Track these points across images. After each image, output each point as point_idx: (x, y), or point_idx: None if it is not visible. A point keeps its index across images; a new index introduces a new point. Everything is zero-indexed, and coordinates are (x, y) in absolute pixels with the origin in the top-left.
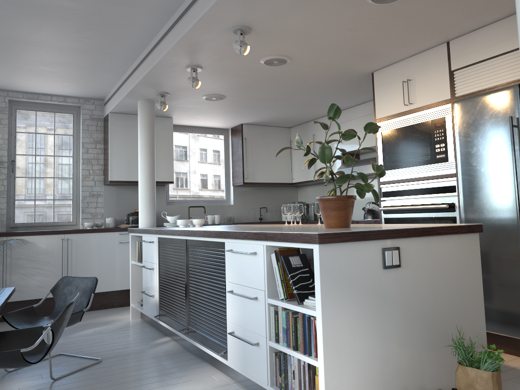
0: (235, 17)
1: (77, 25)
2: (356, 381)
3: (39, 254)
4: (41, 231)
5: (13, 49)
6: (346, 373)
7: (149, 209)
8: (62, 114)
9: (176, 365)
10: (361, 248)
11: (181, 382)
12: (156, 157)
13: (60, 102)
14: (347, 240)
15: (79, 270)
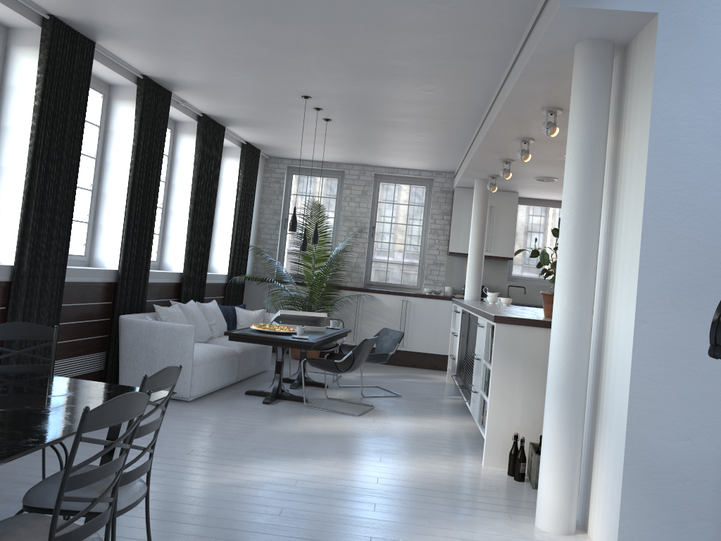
0: (512, 134)
1: (410, 129)
2: (515, 421)
3: (383, 310)
4: (387, 291)
5: (370, 143)
6: (507, 413)
7: (474, 283)
8: (416, 186)
9: (449, 411)
10: (534, 331)
11: (441, 418)
12: (497, 232)
13: (415, 176)
14: (519, 324)
15: (414, 330)
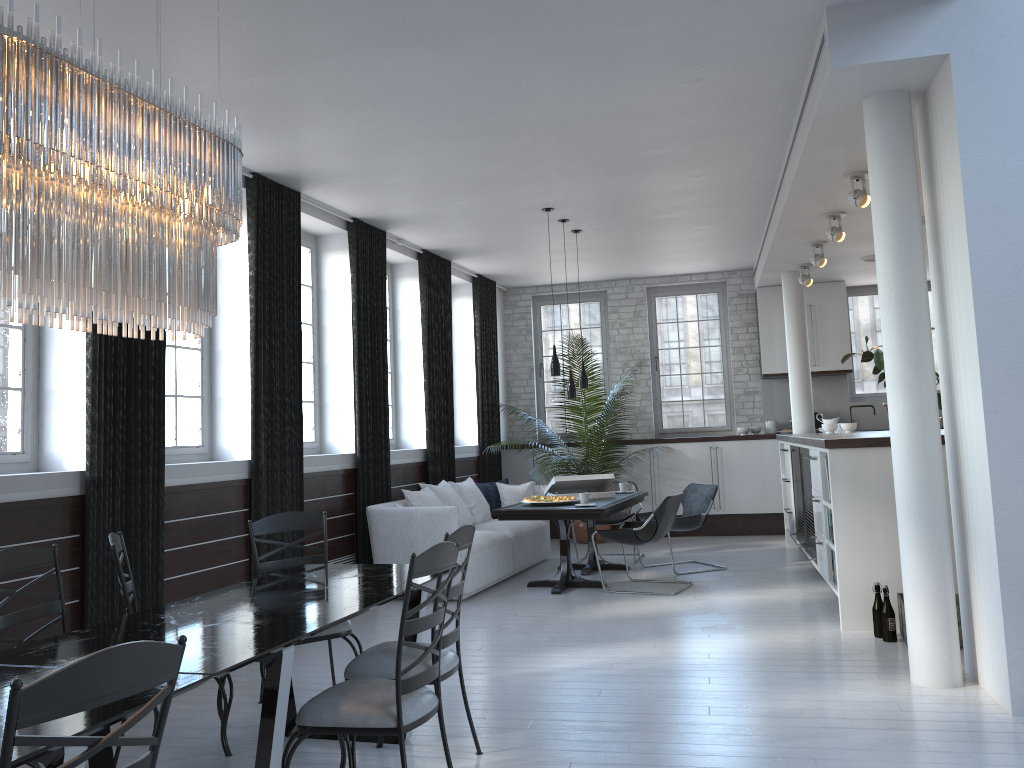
0: (815, 210)
1: (683, 225)
2: (874, 569)
3: (687, 464)
4: (687, 438)
5: (635, 249)
6: (862, 561)
7: (802, 410)
8: (705, 294)
9: (793, 578)
10: (879, 453)
11: (783, 586)
12: (824, 338)
13: (701, 281)
14: (858, 446)
15: (732, 485)
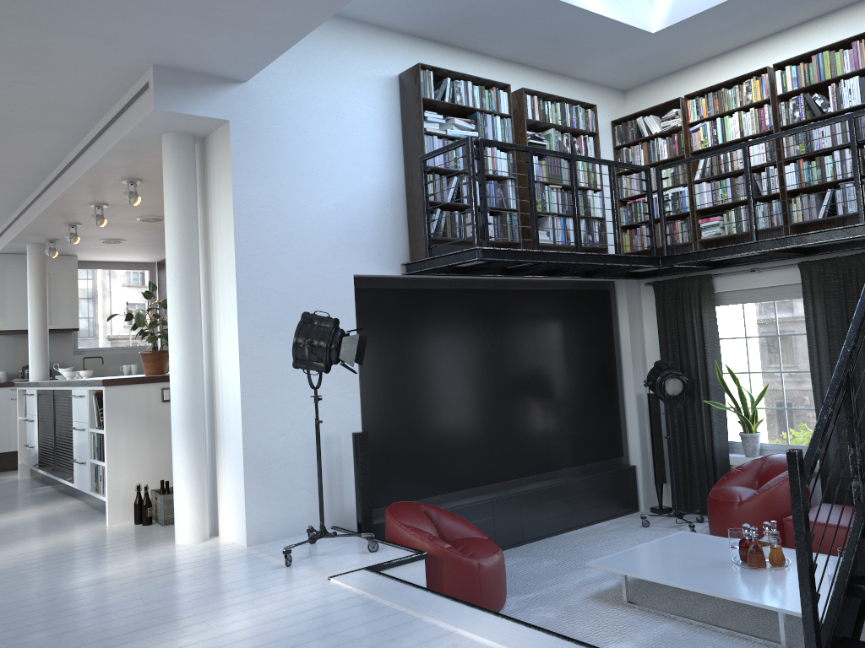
0: (86, 199)
1: None
2: (135, 475)
3: None
4: None
5: None
6: (126, 470)
7: (40, 361)
8: None
9: (43, 499)
10: (143, 388)
11: (39, 506)
12: (57, 301)
13: None
14: (128, 383)
15: None
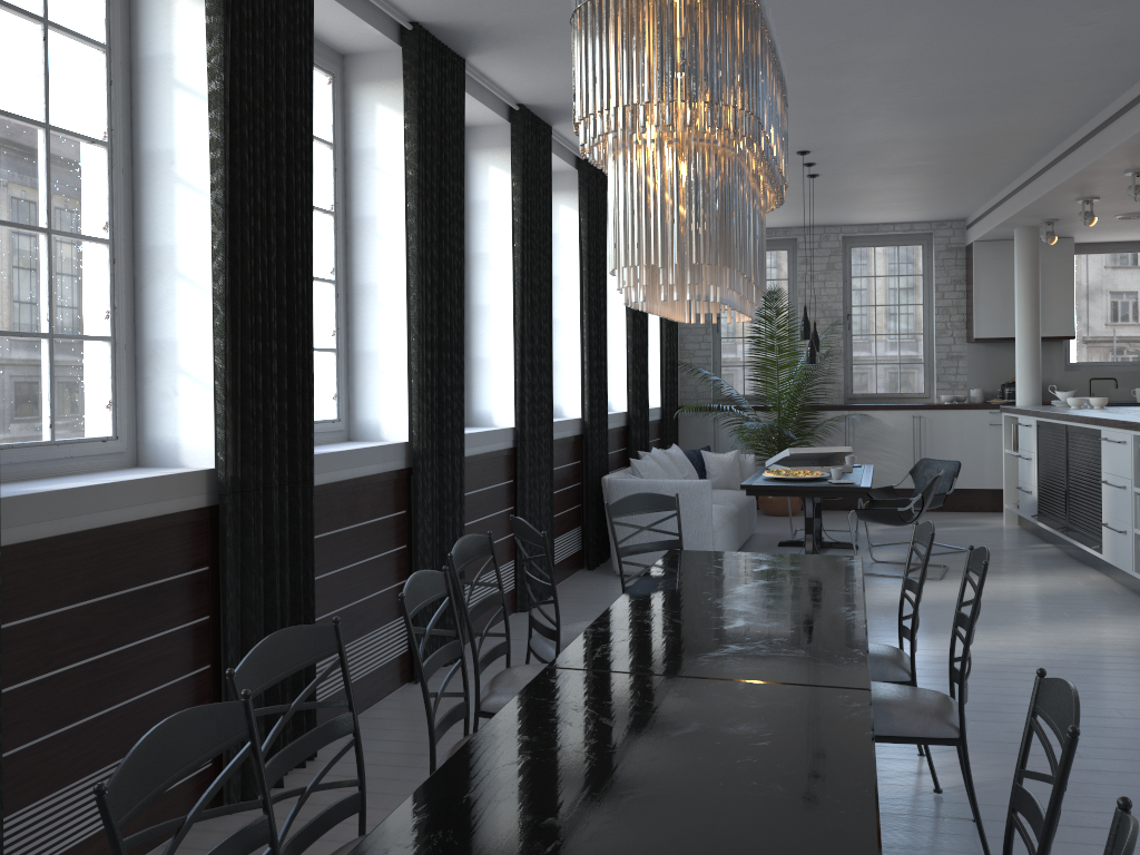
0: (1123, 166)
1: (933, 173)
2: None
3: (885, 434)
4: (887, 405)
5: (858, 196)
6: None
7: (1030, 381)
8: (907, 246)
9: (1051, 564)
10: None
11: (1051, 573)
12: (1046, 300)
13: (905, 232)
14: None
15: (934, 457)
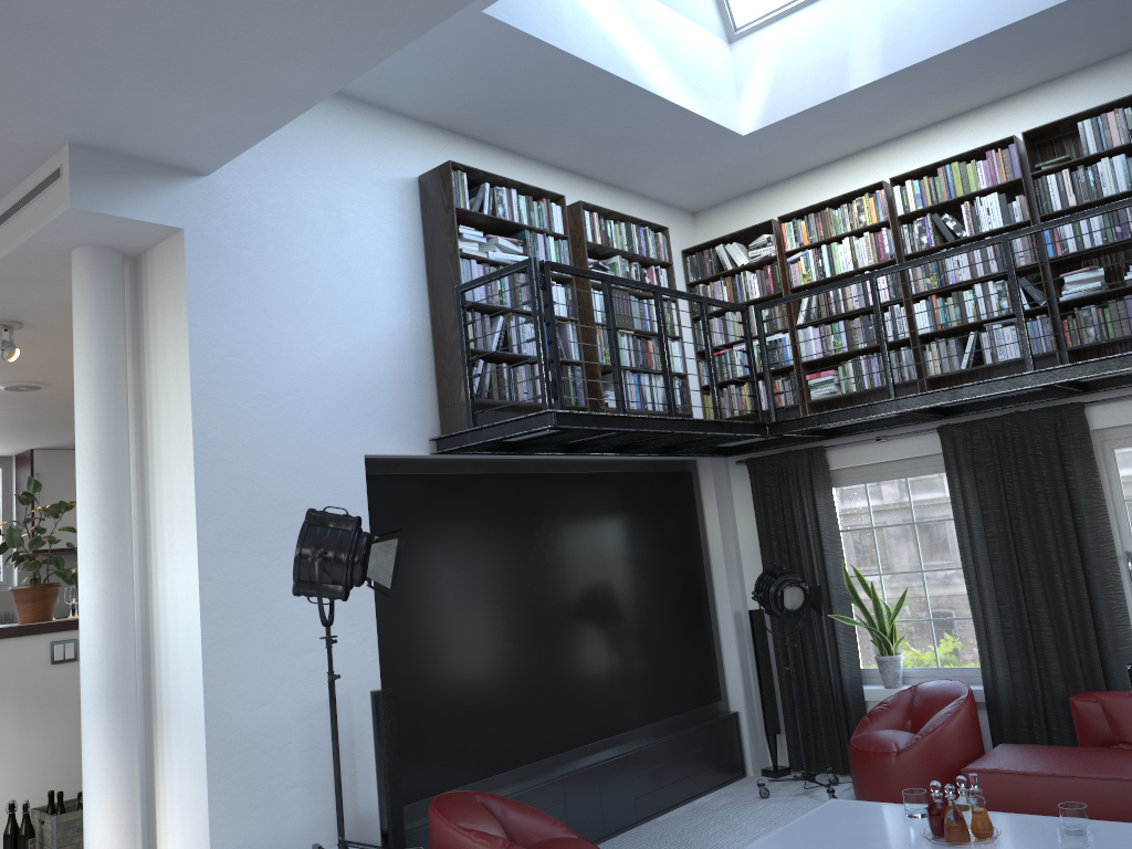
0: None
1: None
2: (4, 786)
3: None
4: None
5: None
6: None
7: None
8: None
9: None
10: (20, 643)
11: None
12: None
13: None
14: None
15: None
